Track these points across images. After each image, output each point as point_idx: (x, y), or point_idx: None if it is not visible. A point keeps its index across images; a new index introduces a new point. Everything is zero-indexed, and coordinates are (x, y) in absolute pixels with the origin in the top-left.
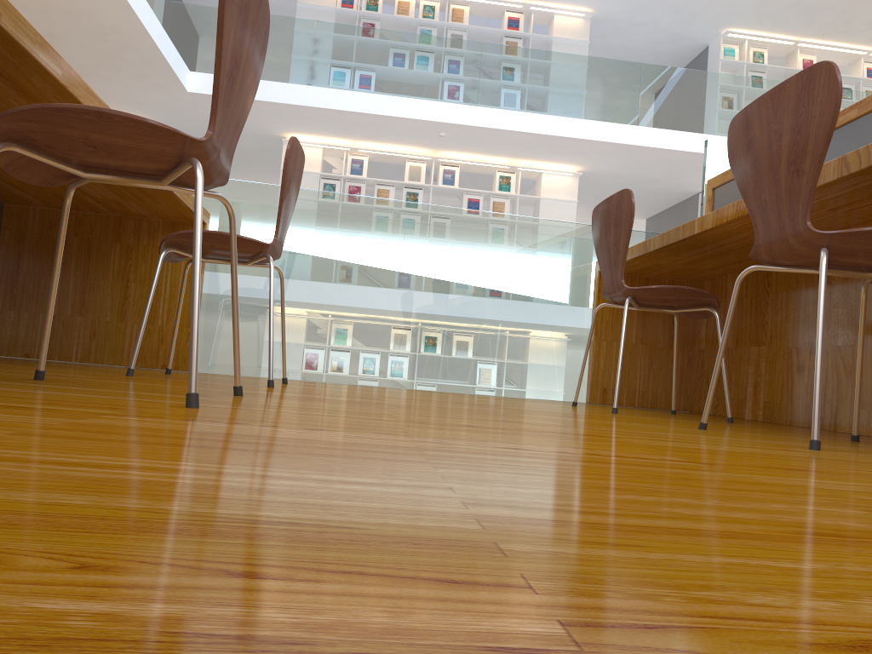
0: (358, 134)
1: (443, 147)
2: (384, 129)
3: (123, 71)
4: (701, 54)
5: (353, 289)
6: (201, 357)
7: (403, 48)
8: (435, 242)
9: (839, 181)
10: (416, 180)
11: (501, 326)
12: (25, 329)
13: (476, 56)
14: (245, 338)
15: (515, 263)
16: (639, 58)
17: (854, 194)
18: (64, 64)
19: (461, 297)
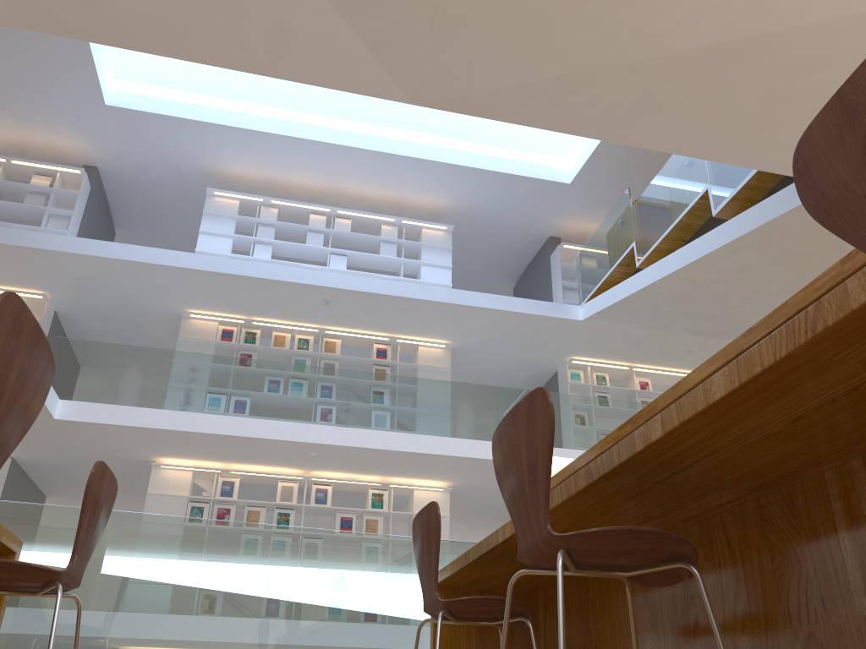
0: (229, 455)
1: (315, 466)
2: (255, 450)
3: None
4: (552, 377)
5: (175, 617)
6: None
7: (275, 376)
8: (267, 562)
9: (589, 487)
10: (288, 499)
11: None
12: None
13: (345, 382)
14: None
15: (350, 581)
16: (499, 381)
17: (610, 499)
18: None
19: (293, 621)
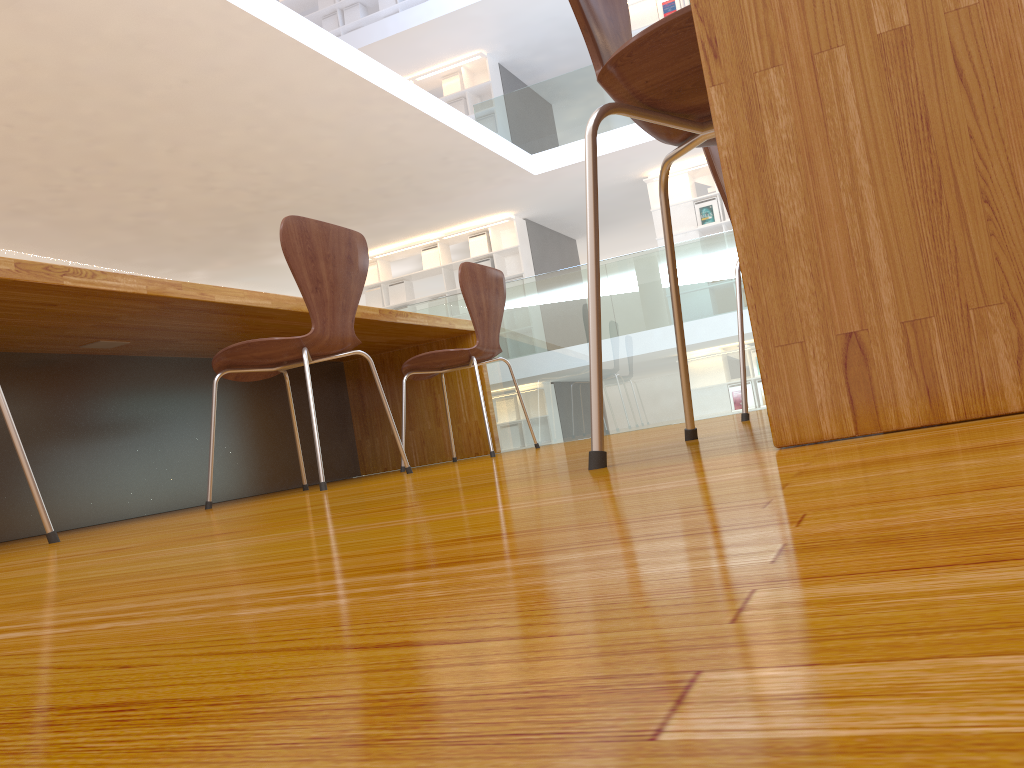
0: None
1: None
2: None
3: (474, 181)
4: None
5: (613, 345)
6: (506, 438)
7: None
8: None
9: None
10: None
11: None
12: (380, 450)
13: None
14: (536, 414)
15: None
16: None
17: None
18: (271, 296)
19: (714, 322)
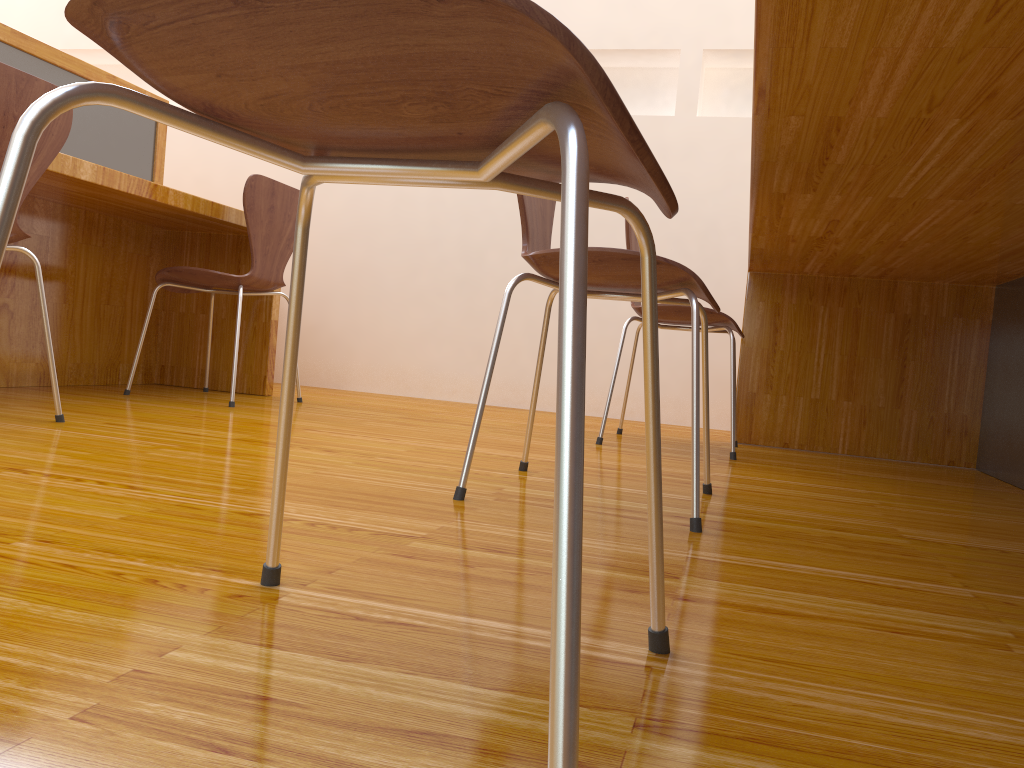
0: None
1: None
2: None
3: None
4: None
5: None
6: None
7: None
8: None
9: None
10: None
11: None
12: None
13: None
14: None
15: None
16: None
17: None
18: None
19: None
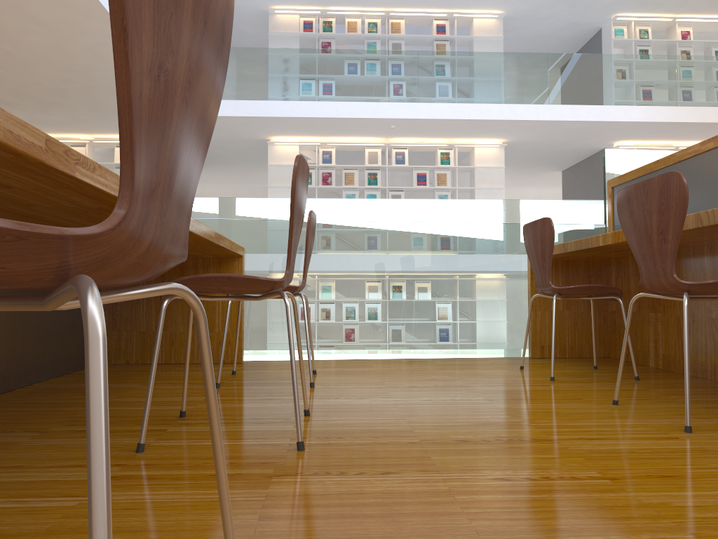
0: (326, 132)
1: (393, 135)
2: (346, 127)
3: None
4: (596, 35)
5: (350, 289)
6: (246, 350)
7: (356, 63)
8: (407, 249)
9: (696, 229)
10: (374, 162)
11: (461, 306)
12: (125, 343)
13: (414, 62)
14: (276, 333)
15: (467, 258)
16: (545, 43)
17: (709, 231)
18: None
19: (429, 288)
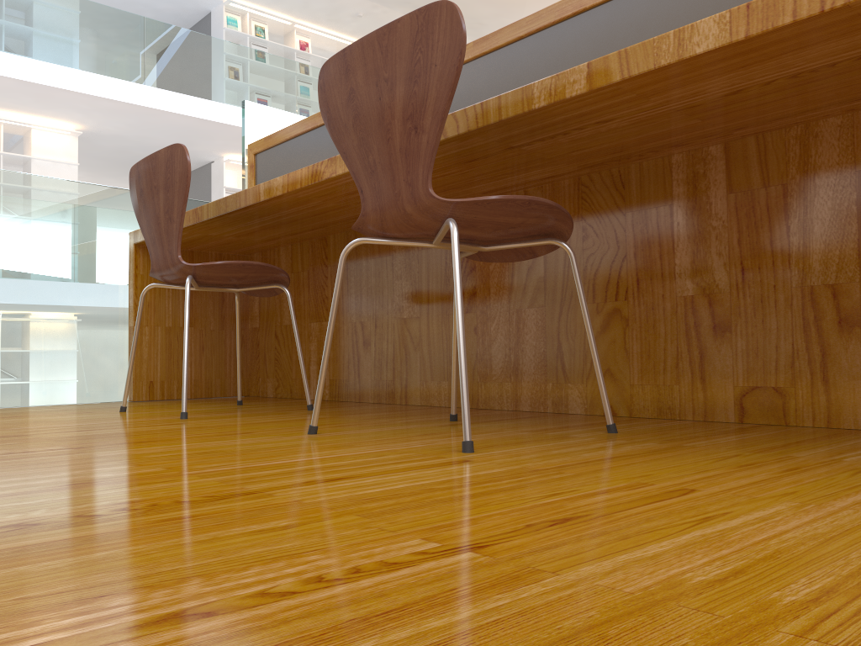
0: None
1: None
2: None
3: None
4: (204, 19)
5: None
6: None
7: None
8: None
9: None
10: None
11: (8, 317)
12: None
13: None
14: None
15: (22, 234)
16: (139, 13)
17: (440, 162)
18: None
19: None
